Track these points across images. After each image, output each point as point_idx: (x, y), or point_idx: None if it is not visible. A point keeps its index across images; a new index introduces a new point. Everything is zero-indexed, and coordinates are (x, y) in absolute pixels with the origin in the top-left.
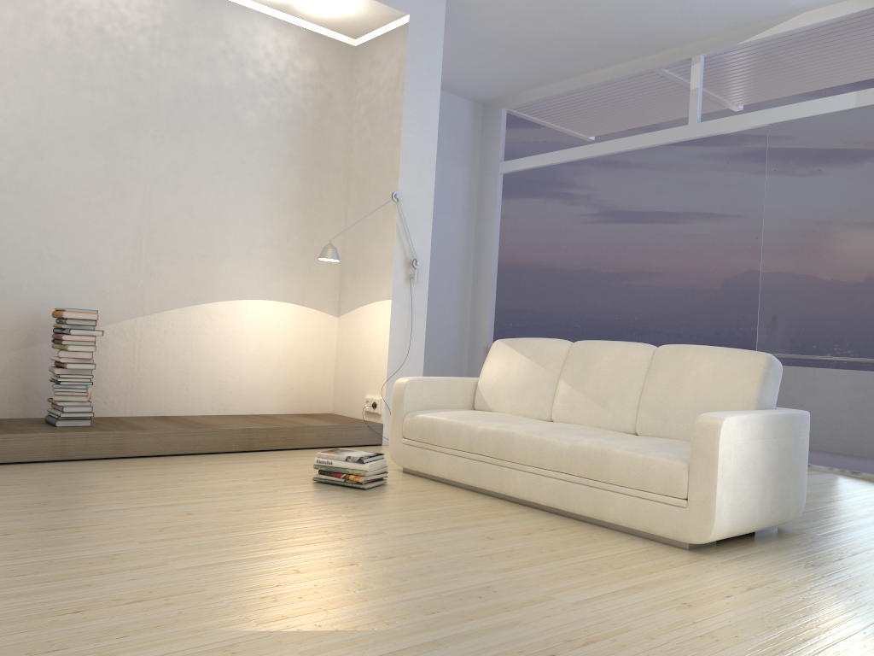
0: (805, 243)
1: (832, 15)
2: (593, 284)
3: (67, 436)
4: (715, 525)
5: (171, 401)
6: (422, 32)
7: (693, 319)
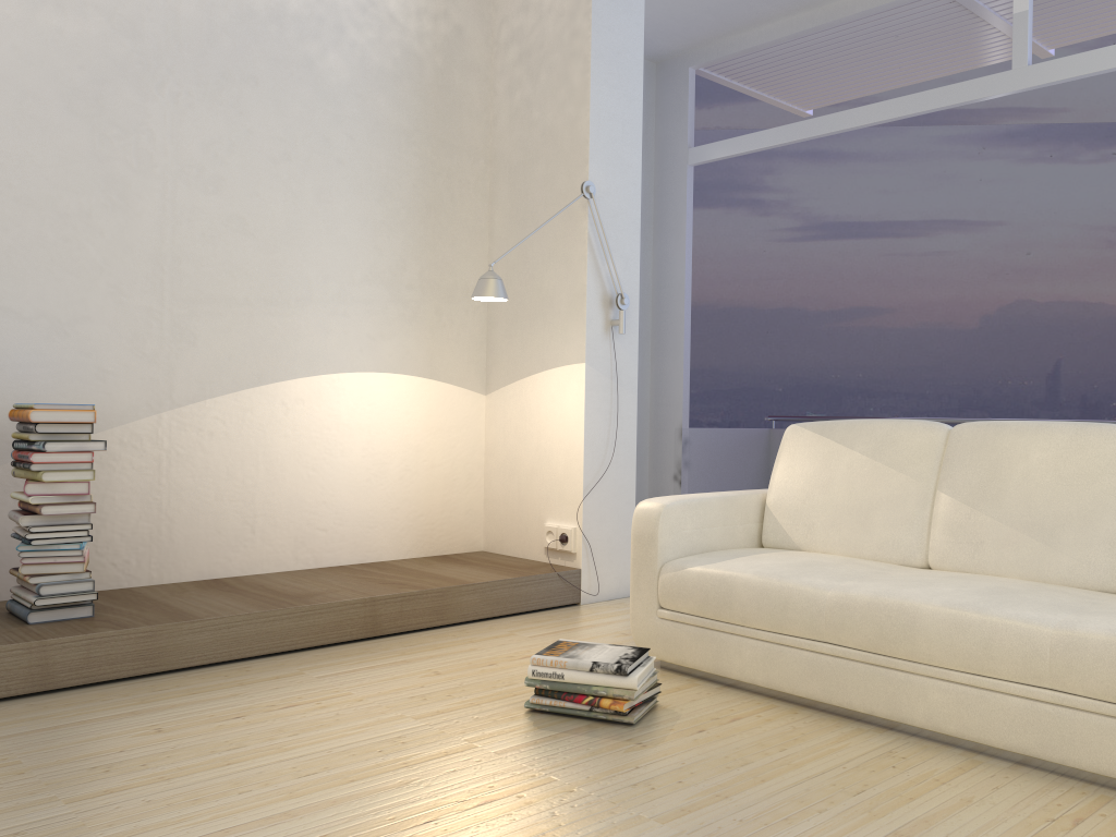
0: None
1: None
2: (798, 328)
3: (51, 645)
4: None
5: (228, 551)
6: None
7: (942, 373)
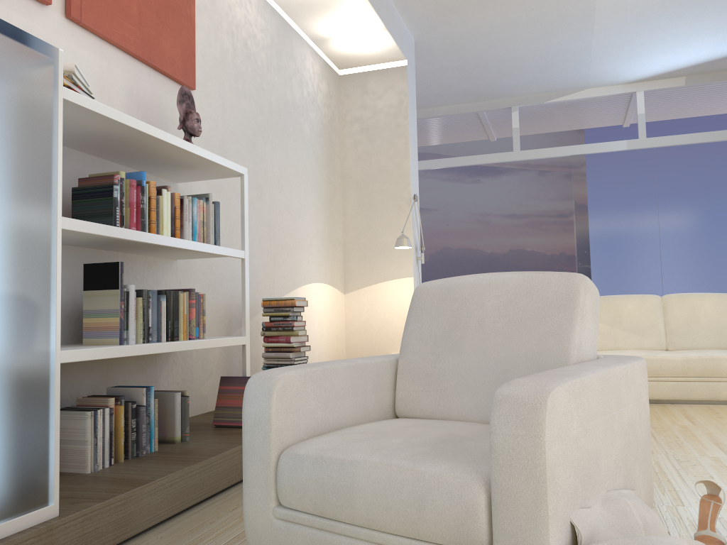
0: (603, 229)
1: (607, 93)
2: None
3: None
4: None
5: None
6: (410, 74)
7: None
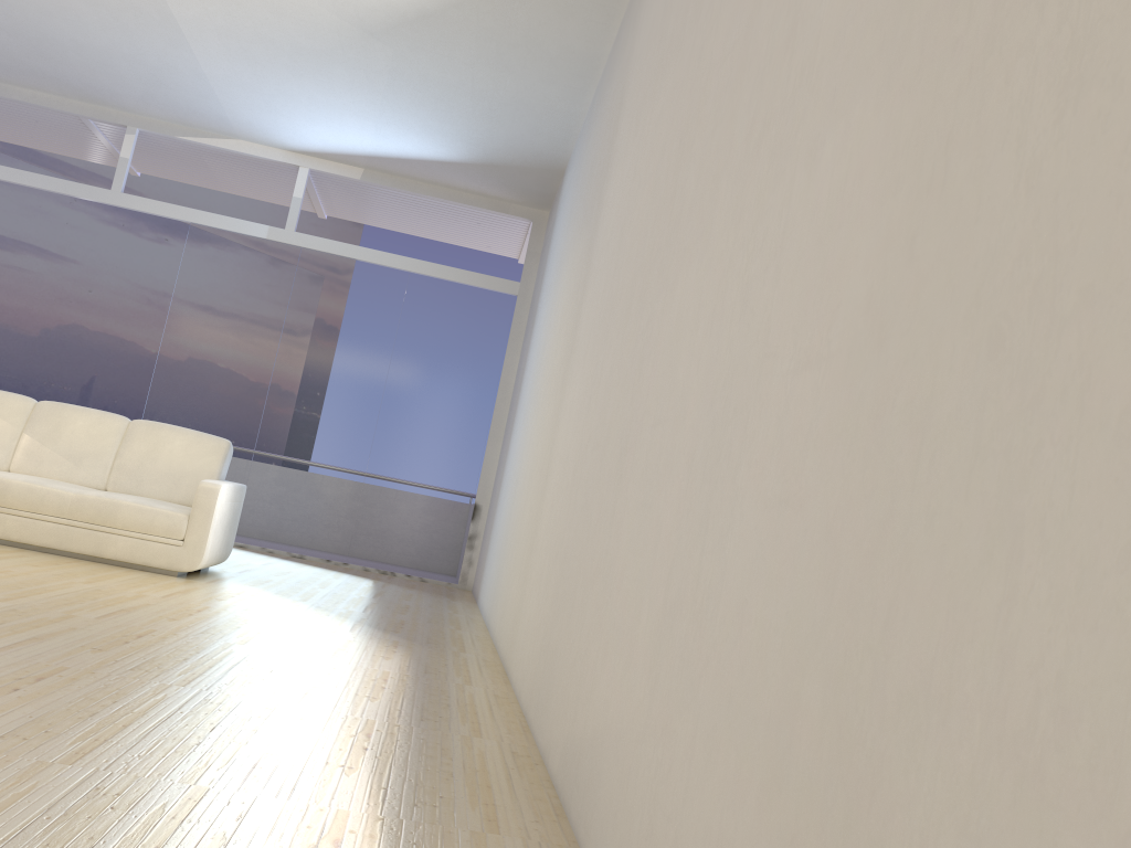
0: (204, 338)
1: (263, 155)
2: None
3: None
4: (204, 558)
5: None
6: None
7: None
